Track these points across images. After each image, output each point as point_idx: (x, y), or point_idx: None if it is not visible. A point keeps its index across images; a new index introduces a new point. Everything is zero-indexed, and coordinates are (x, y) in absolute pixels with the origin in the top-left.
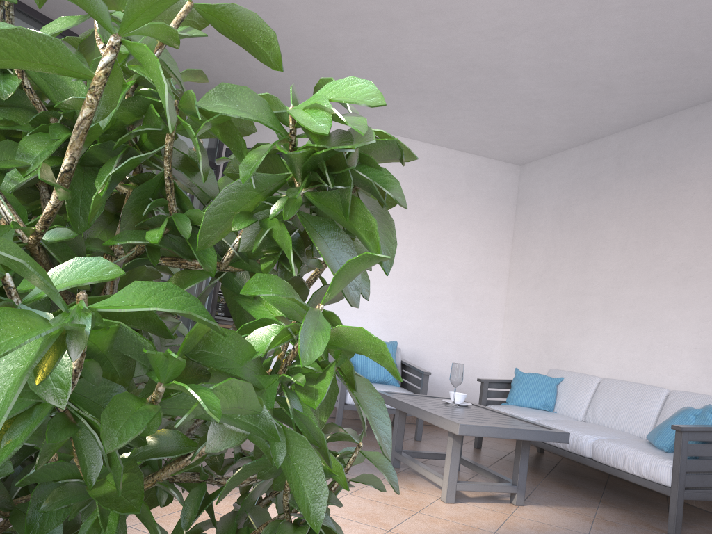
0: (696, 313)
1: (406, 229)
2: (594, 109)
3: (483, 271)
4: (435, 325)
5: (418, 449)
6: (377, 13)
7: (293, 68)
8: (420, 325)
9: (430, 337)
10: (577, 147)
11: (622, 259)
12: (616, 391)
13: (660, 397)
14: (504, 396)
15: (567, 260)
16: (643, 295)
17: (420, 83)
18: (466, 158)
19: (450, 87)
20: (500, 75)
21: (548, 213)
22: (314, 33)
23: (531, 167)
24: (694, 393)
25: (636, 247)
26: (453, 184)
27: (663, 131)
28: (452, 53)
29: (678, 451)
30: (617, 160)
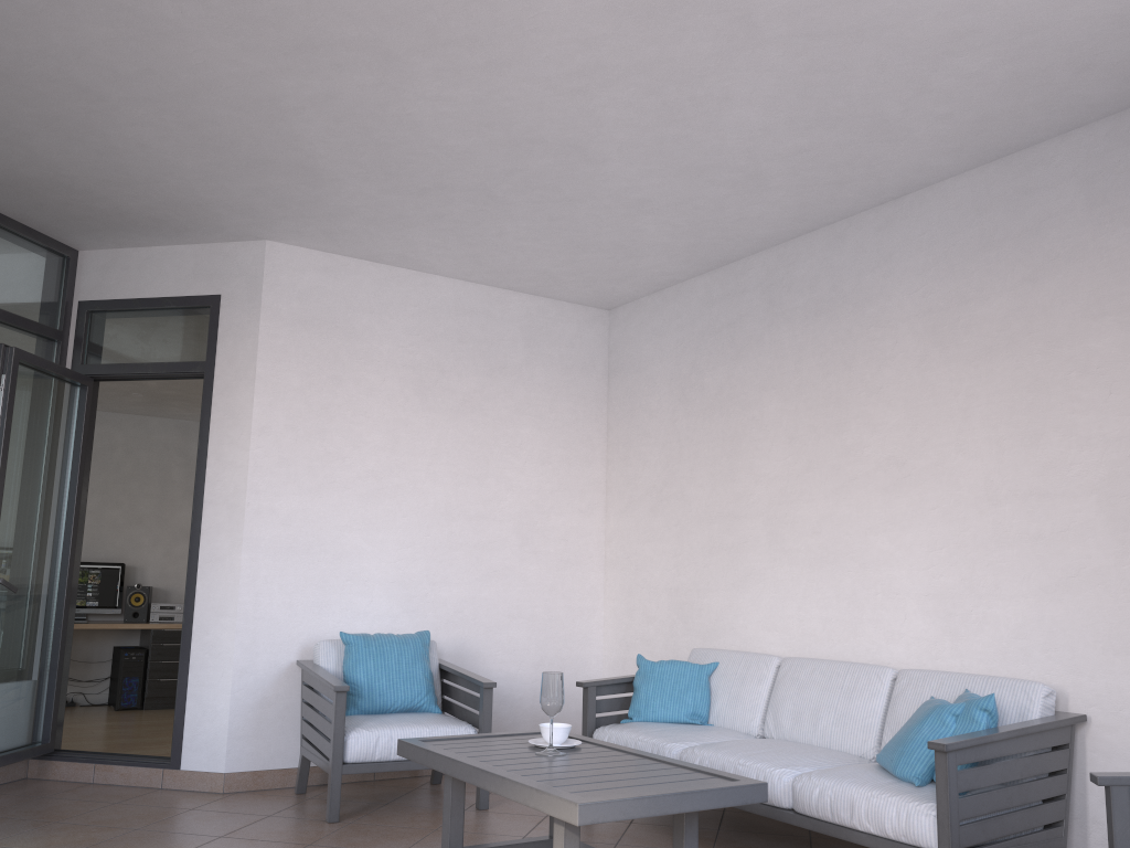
0: (921, 536)
1: (429, 428)
2: (730, 213)
3: (565, 490)
4: (492, 591)
5: (488, 830)
6: (357, 42)
7: (200, 148)
8: (466, 594)
9: (484, 614)
10: (700, 277)
11: (792, 454)
12: (809, 678)
13: (884, 683)
14: (623, 707)
15: (701, 462)
16: (833, 513)
17: (439, 174)
18: (522, 302)
19: (492, 180)
20: (578, 157)
21: (663, 387)
22: (238, 79)
23: (627, 313)
24: (939, 672)
25: (813, 434)
26: (503, 347)
27: (836, 245)
28: (497, 119)
29: (943, 787)
30: (766, 294)
